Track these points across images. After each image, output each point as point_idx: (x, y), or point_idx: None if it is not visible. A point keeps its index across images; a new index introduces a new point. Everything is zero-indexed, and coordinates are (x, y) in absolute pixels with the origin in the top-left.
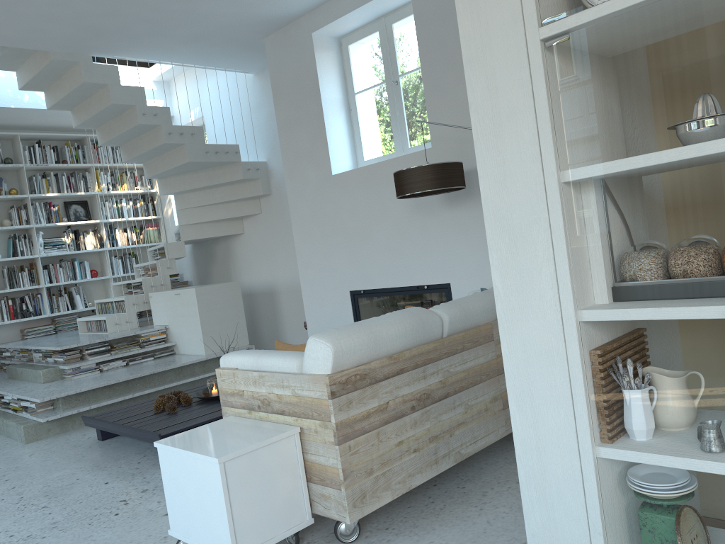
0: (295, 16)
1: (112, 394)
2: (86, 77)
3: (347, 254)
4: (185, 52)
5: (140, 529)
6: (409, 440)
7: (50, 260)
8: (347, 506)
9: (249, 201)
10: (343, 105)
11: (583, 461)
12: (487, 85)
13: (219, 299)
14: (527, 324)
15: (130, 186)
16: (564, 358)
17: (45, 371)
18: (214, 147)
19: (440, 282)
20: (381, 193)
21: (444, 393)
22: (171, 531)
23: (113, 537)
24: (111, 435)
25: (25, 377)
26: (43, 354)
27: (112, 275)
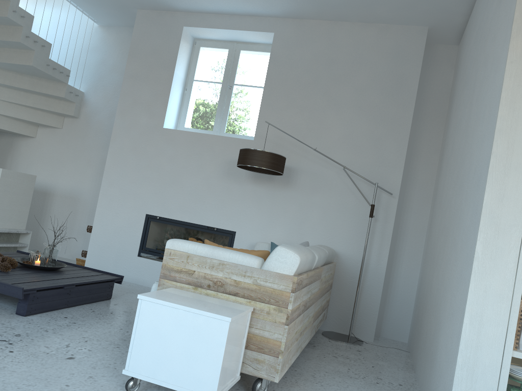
0: (175, 9)
1: None
2: None
3: (154, 187)
4: None
5: (55, 367)
6: (297, 331)
7: None
8: (280, 369)
9: (55, 115)
10: (182, 83)
11: (504, 357)
12: (507, 147)
13: (17, 184)
14: (492, 277)
15: None
16: (510, 300)
17: None
18: (53, 64)
19: (228, 228)
20: (202, 155)
21: (308, 305)
22: (128, 371)
23: (33, 371)
24: None
25: None
26: None
27: None
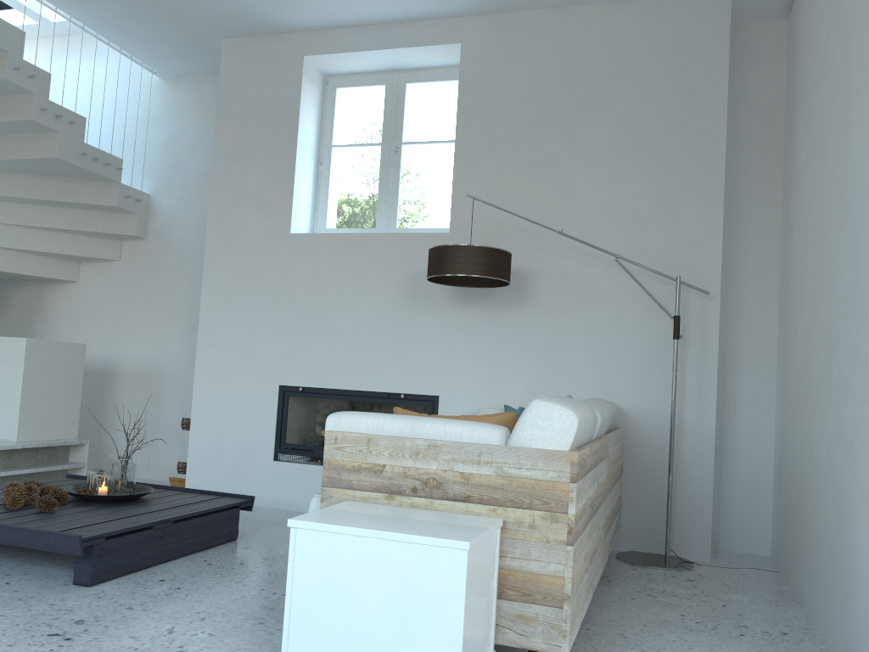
0: (287, 28)
1: None
2: None
3: (288, 337)
4: (106, 11)
5: None
6: (586, 556)
7: None
8: (569, 630)
9: (106, 240)
10: (314, 154)
11: None
12: None
13: (55, 363)
14: None
15: None
16: None
17: None
18: (93, 151)
19: (424, 392)
20: (363, 270)
21: (596, 506)
22: None
23: None
24: None
25: None
26: None
27: None
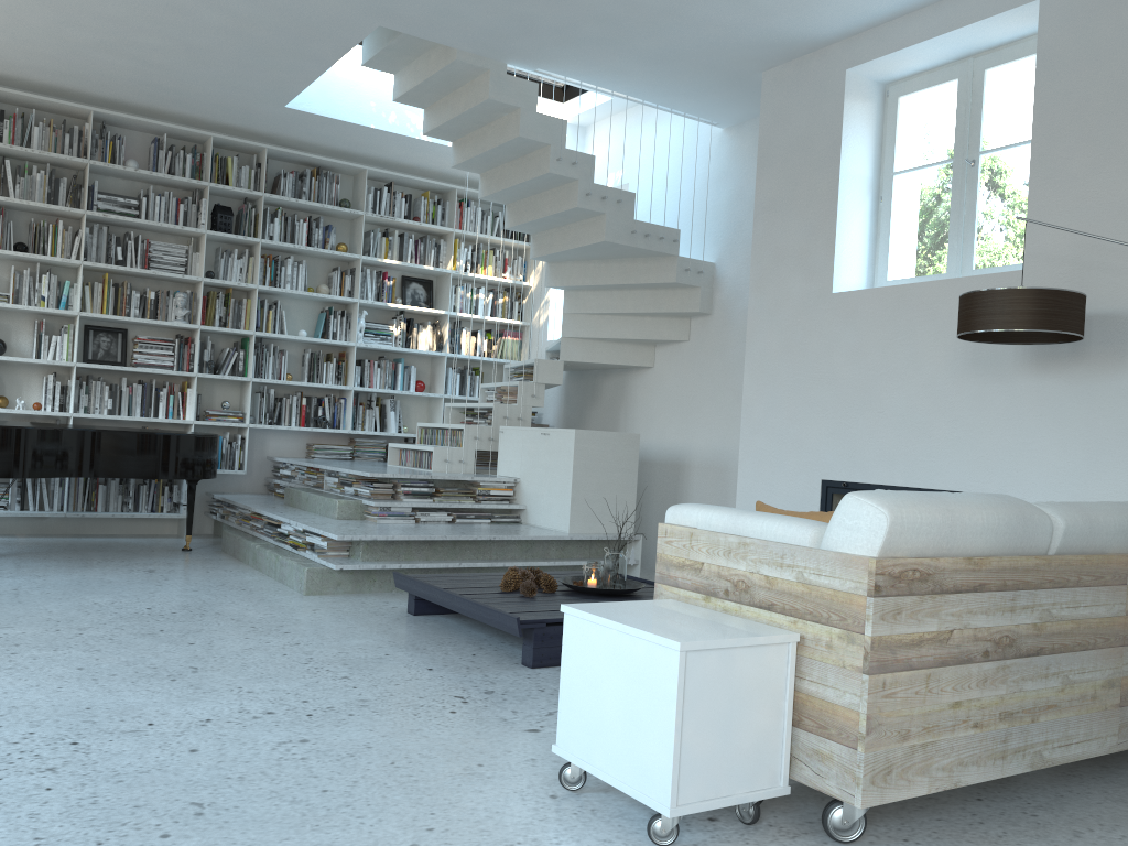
0: (824, 41)
1: (431, 555)
2: (493, 93)
3: (830, 421)
4: (638, 77)
5: (492, 739)
6: (970, 704)
7: (366, 354)
8: (863, 778)
9: (674, 319)
10: (869, 188)
11: None
12: None
13: (606, 454)
14: None
15: (495, 271)
16: None
17: (343, 502)
18: (644, 227)
19: (990, 491)
20: (914, 331)
21: (1035, 646)
22: (558, 747)
23: (453, 739)
24: (427, 611)
25: (312, 506)
26: (340, 480)
27: (444, 394)
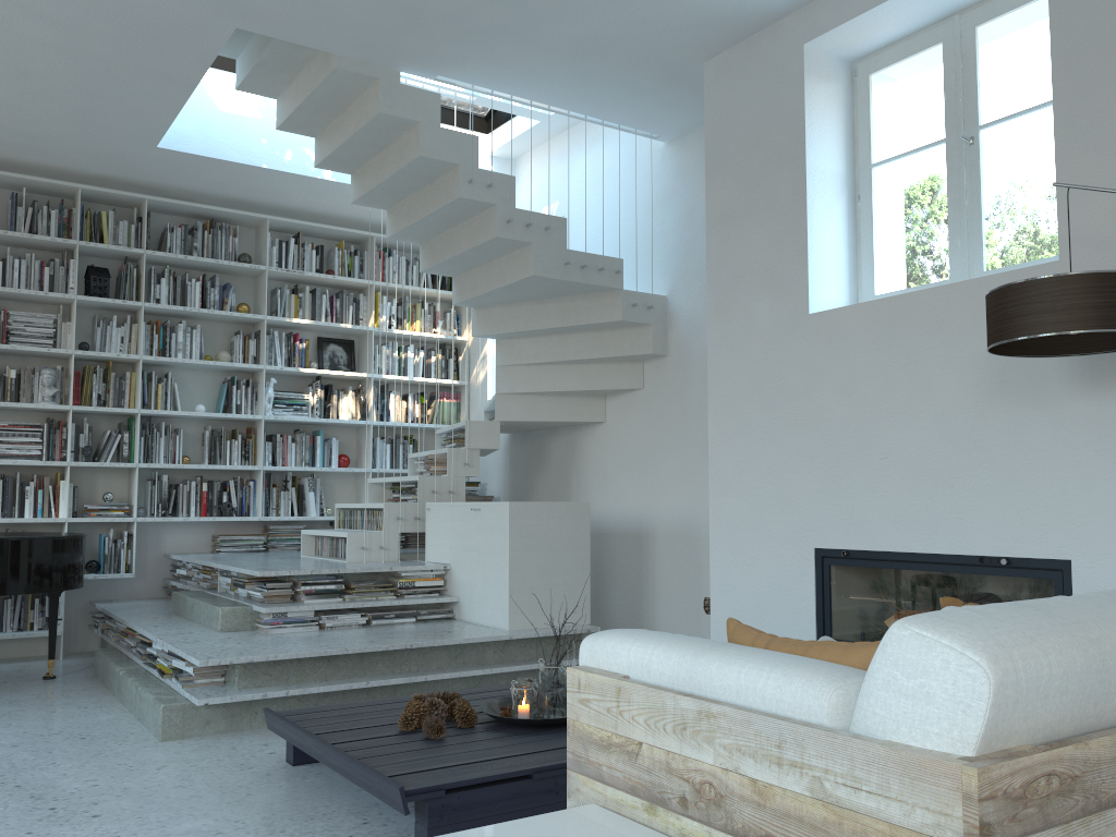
0: (775, 14)
1: (332, 674)
2: (385, 105)
3: (819, 473)
4: (558, 79)
5: None
6: None
7: (280, 428)
8: None
9: (624, 365)
10: (844, 185)
11: None
12: None
13: (549, 529)
14: None
15: (425, 326)
16: None
17: (227, 610)
18: (580, 257)
19: (1042, 554)
20: (919, 353)
21: None
22: None
23: None
24: (311, 759)
25: (196, 615)
26: (233, 580)
27: (372, 468)
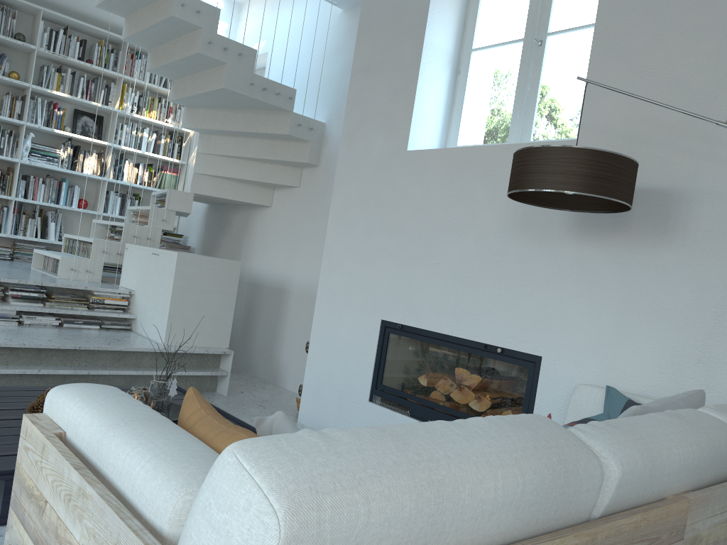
0: None
1: (12, 360)
2: None
3: (393, 267)
4: None
5: None
6: None
7: (35, 172)
8: None
9: (289, 168)
10: (450, 61)
11: None
12: None
13: (207, 277)
14: None
15: (160, 116)
16: None
17: None
18: (263, 81)
19: (525, 349)
20: (473, 191)
21: None
22: None
23: None
24: None
25: None
26: None
27: (105, 212)
